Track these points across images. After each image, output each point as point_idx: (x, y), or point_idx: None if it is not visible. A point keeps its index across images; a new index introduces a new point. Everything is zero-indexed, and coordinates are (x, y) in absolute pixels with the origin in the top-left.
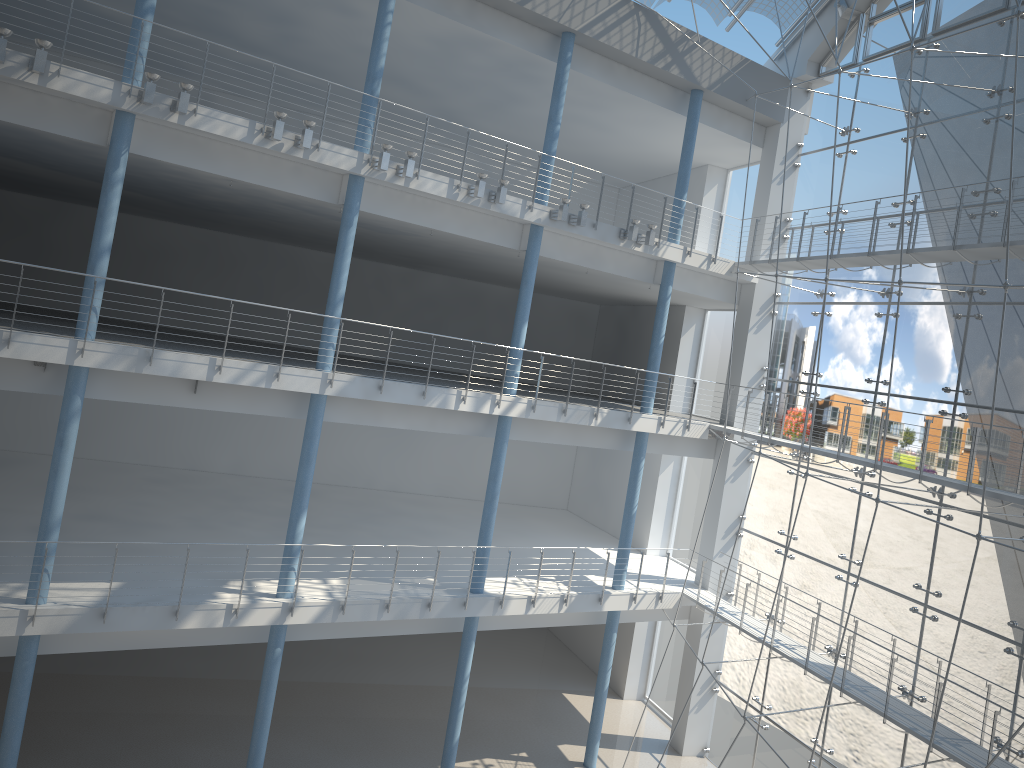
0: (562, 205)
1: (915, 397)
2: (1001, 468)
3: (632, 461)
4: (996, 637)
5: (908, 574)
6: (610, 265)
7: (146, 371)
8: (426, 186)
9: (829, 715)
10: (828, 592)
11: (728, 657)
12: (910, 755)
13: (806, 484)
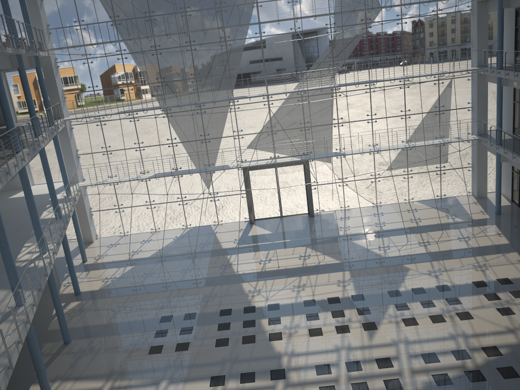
0: (32, 43)
1: (145, 84)
2: (184, 96)
3: (55, 145)
4: (197, 141)
5: (163, 137)
6: (24, 64)
7: (8, 179)
8: (9, 49)
9: (149, 191)
10: (133, 157)
11: (93, 201)
12: (182, 184)
13: (107, 126)
